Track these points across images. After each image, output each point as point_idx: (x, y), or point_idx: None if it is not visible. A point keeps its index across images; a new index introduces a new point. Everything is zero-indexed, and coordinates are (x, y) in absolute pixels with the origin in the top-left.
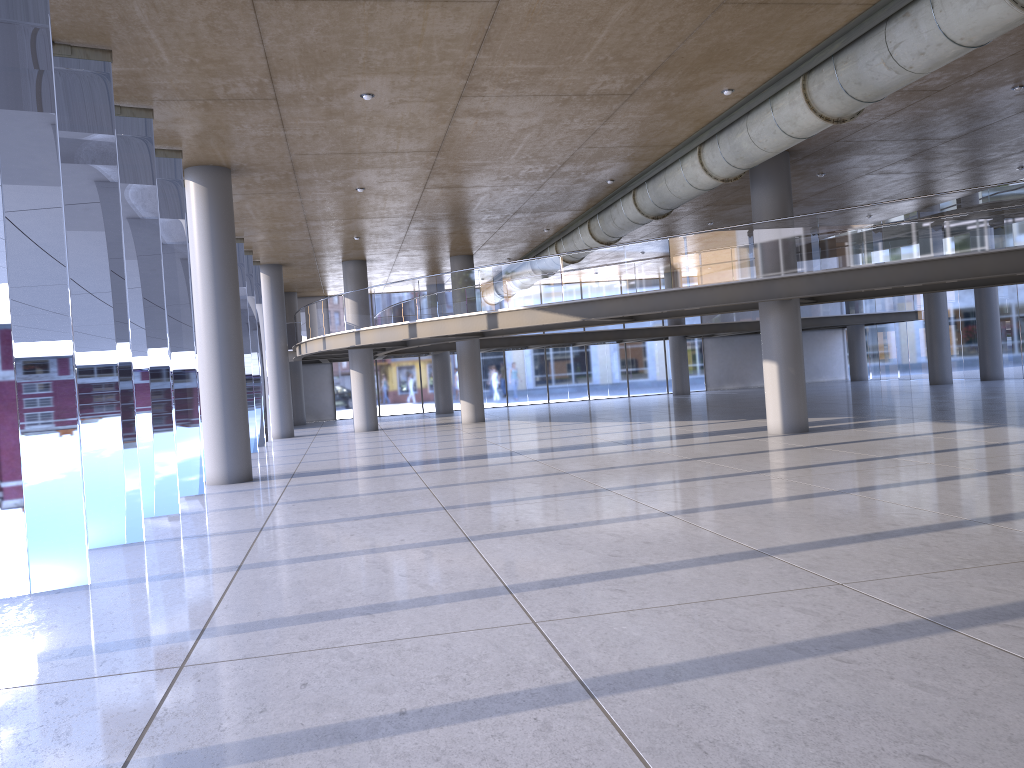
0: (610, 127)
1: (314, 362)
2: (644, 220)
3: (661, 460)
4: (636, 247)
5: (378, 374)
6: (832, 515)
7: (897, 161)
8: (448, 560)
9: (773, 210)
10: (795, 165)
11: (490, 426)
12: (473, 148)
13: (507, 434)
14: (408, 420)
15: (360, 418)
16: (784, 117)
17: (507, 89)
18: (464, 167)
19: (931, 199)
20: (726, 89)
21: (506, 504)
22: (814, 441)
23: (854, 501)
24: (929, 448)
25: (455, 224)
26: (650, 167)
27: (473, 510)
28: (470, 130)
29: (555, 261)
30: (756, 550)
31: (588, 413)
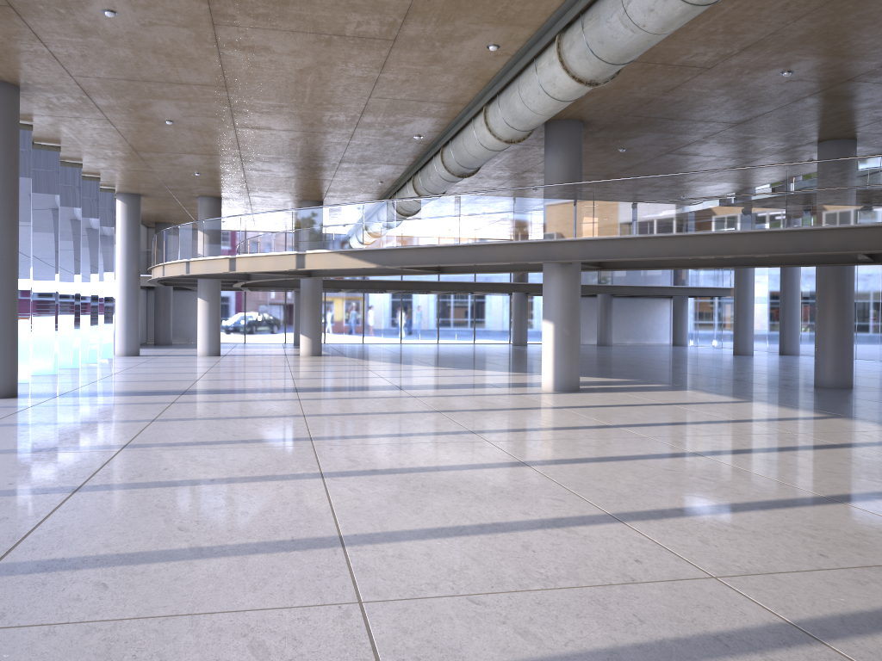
0: (390, 77)
1: (188, 289)
2: (452, 178)
3: (409, 410)
4: (431, 201)
5: (266, 305)
6: (479, 493)
7: (691, 142)
8: (4, 517)
9: (562, 176)
10: (594, 137)
11: (318, 361)
12: (260, 87)
13: (319, 370)
14: (261, 349)
15: (203, 343)
16: (545, 77)
17: (258, 20)
18: (263, 107)
19: (698, 176)
20: (491, 44)
21: (189, 447)
22: (571, 402)
23: (523, 477)
24: (664, 419)
25: (287, 168)
26: (451, 125)
27: (146, 452)
28: (245, 66)
29: (359, 209)
30: (340, 536)
31: (418, 356)
